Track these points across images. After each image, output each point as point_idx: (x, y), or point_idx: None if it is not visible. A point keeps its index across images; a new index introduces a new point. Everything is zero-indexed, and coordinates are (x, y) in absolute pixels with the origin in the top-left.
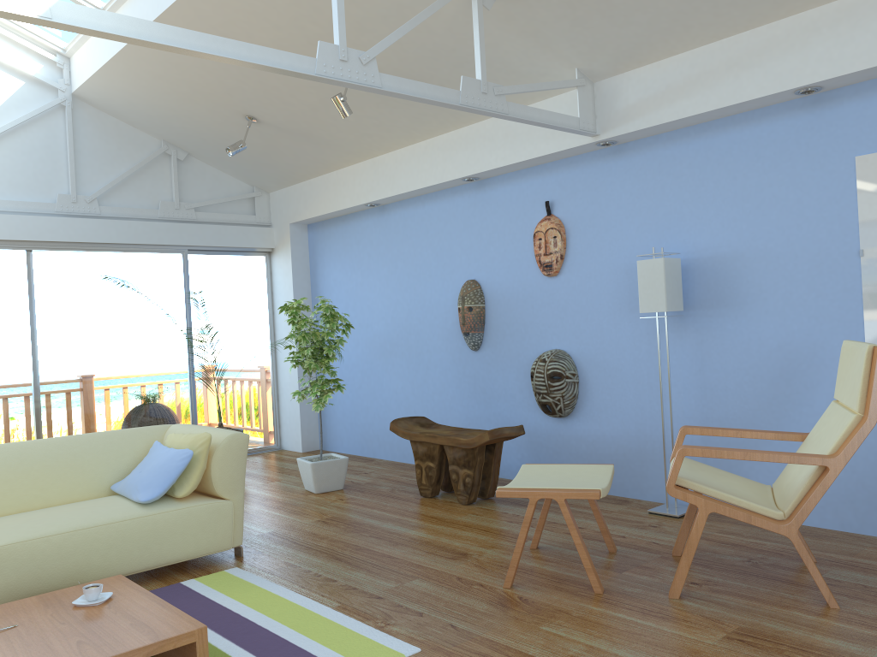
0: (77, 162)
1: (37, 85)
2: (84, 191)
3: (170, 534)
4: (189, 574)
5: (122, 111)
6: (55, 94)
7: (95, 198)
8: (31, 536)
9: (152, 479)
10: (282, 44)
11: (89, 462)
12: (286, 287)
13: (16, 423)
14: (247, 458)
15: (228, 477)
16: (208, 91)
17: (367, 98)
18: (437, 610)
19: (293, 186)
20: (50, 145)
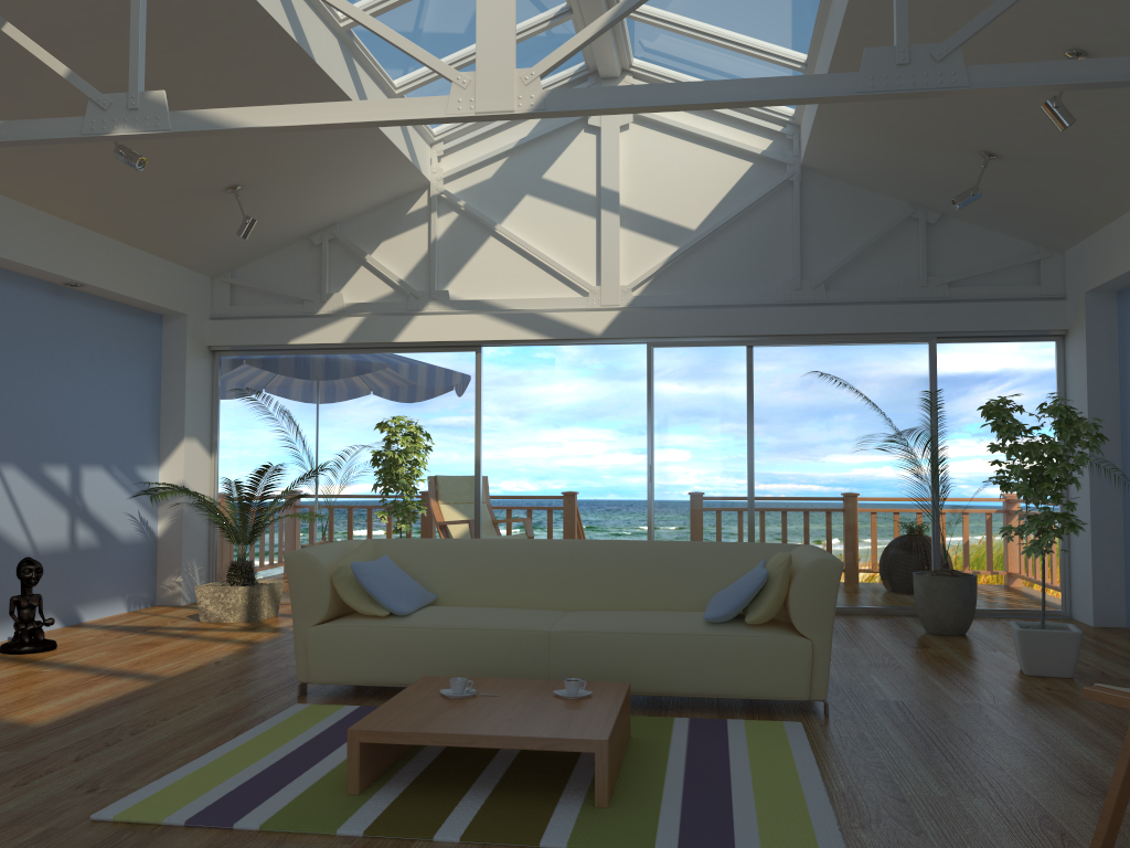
0: (804, 242)
1: (765, 164)
2: (810, 275)
3: (727, 661)
4: (751, 716)
5: (853, 175)
6: (783, 170)
7: (821, 281)
8: (587, 629)
9: (724, 597)
10: (972, 49)
11: (694, 571)
12: (1079, 384)
13: (727, 533)
14: (1006, 621)
15: (808, 611)
16: (923, 130)
17: (1122, 92)
18: (947, 836)
19: (1088, 238)
20: (775, 227)
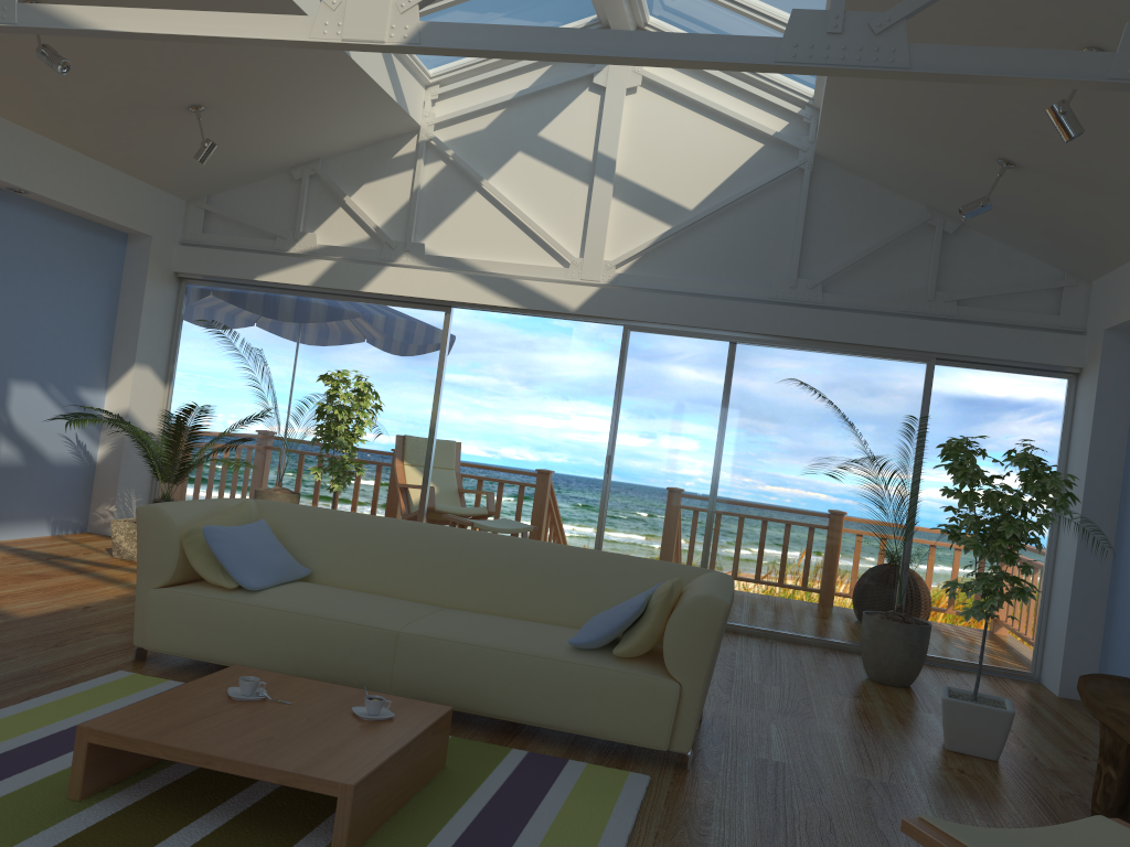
0: (807, 237)
1: (777, 147)
2: (809, 273)
3: (583, 695)
4: (602, 758)
5: (868, 170)
6: (796, 156)
7: (819, 282)
8: (439, 635)
9: (597, 621)
10: (981, 36)
11: (588, 584)
12: (1084, 429)
13: (681, 539)
14: (965, 675)
15: (682, 652)
16: (936, 127)
17: None
18: None
19: (1116, 270)
20: (778, 217)
